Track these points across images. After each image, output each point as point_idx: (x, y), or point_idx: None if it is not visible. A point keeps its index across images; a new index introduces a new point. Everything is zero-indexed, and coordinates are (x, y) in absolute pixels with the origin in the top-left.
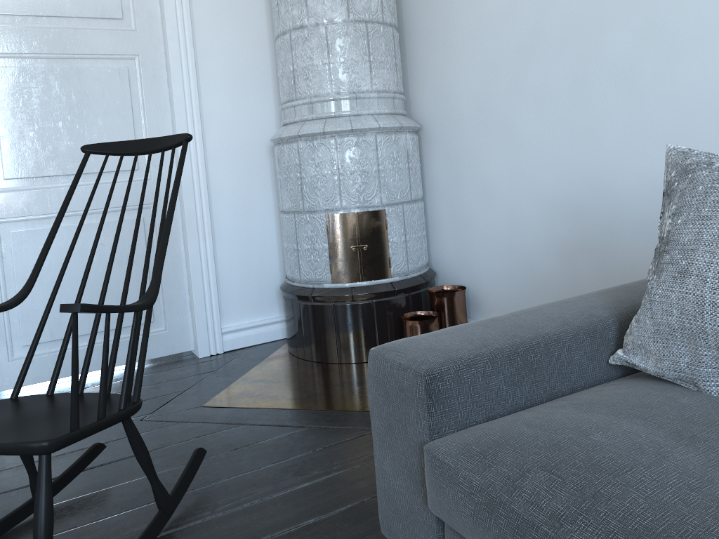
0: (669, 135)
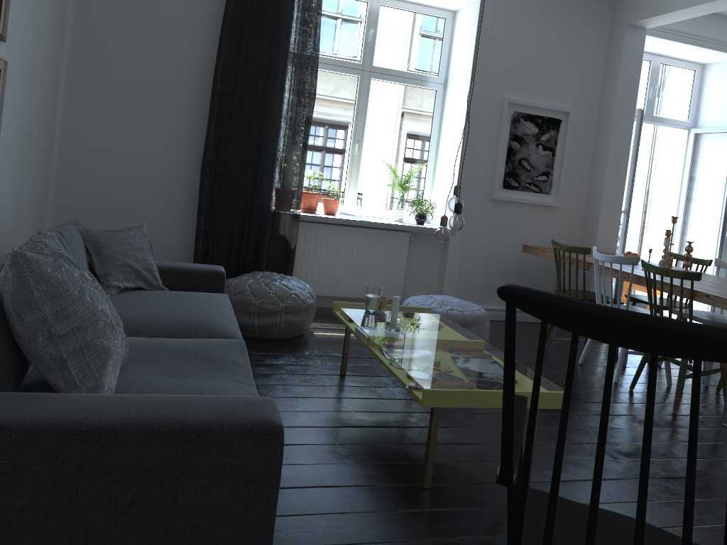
0: None
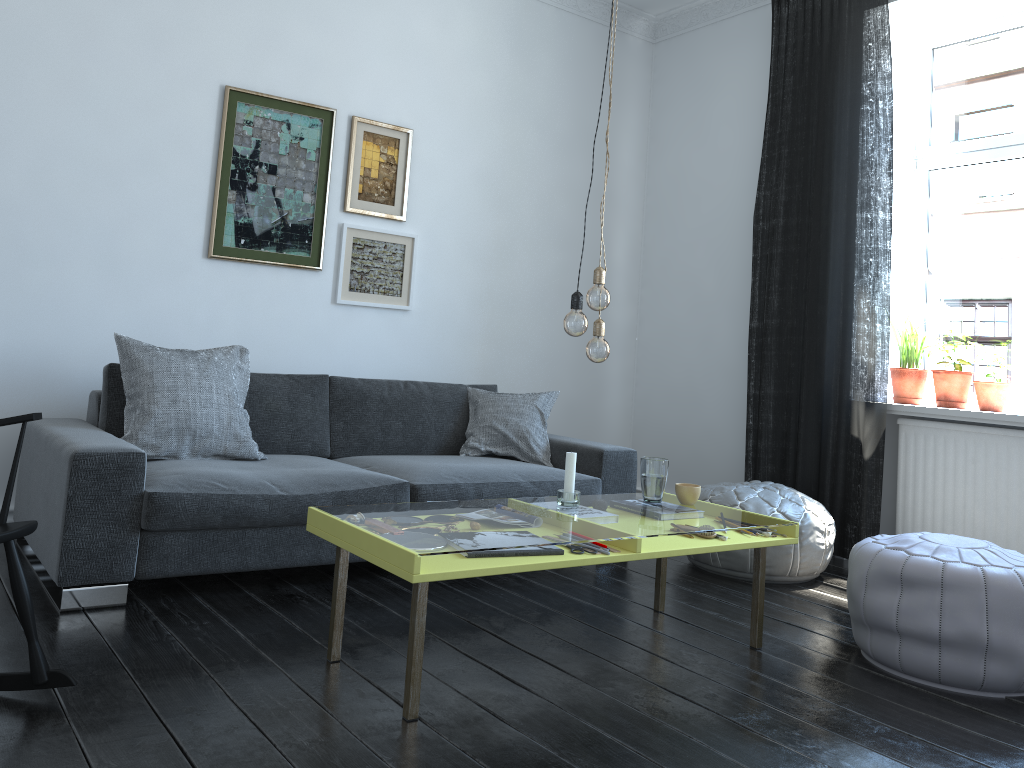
0: (11, 318)
